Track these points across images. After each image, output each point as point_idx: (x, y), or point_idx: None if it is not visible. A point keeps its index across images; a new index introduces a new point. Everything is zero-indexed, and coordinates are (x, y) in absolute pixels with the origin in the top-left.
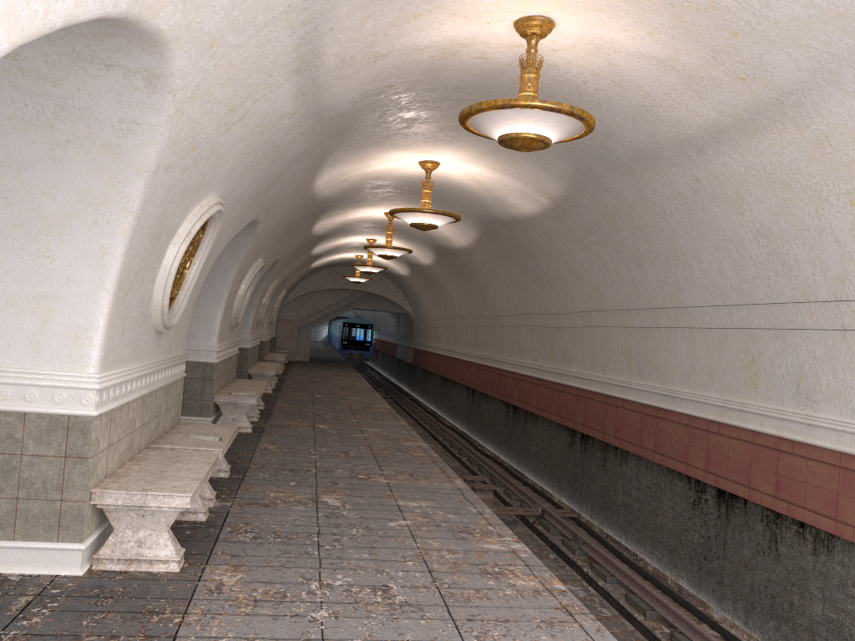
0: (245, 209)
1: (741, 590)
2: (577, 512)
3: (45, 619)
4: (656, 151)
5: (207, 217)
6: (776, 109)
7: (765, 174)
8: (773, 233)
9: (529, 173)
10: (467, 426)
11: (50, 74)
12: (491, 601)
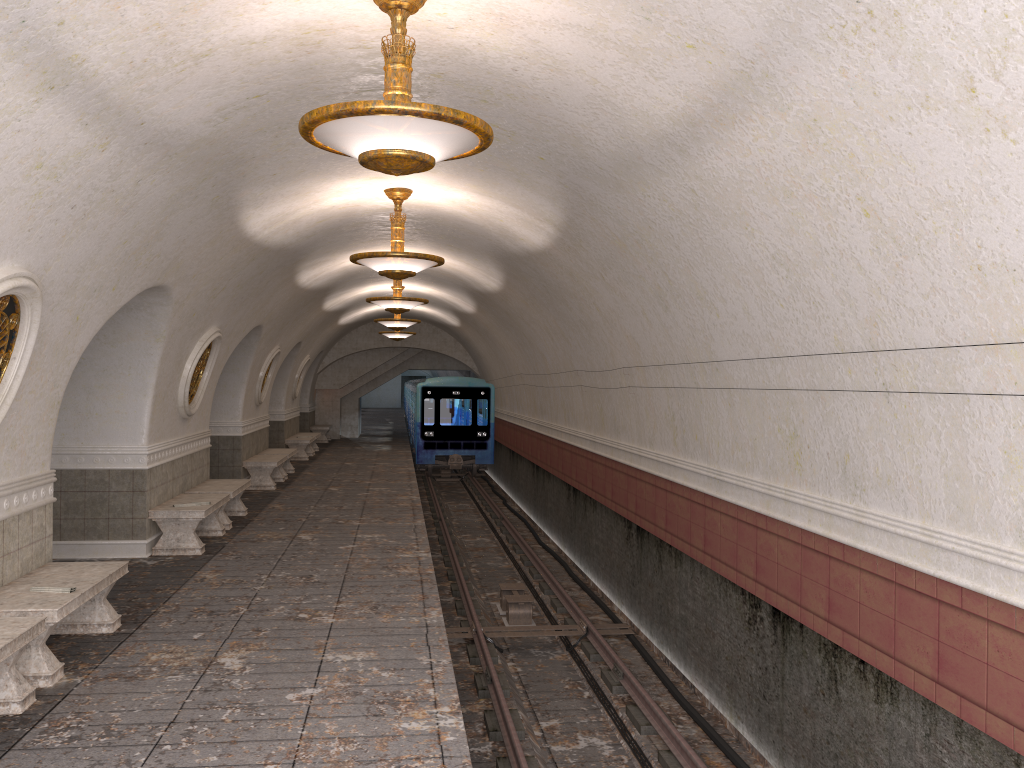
0: (115, 275)
1: (802, 744)
2: (636, 626)
3: None
4: (637, 156)
5: None
6: (747, 86)
7: (762, 178)
8: (790, 259)
9: (518, 195)
10: (534, 510)
11: None
12: None
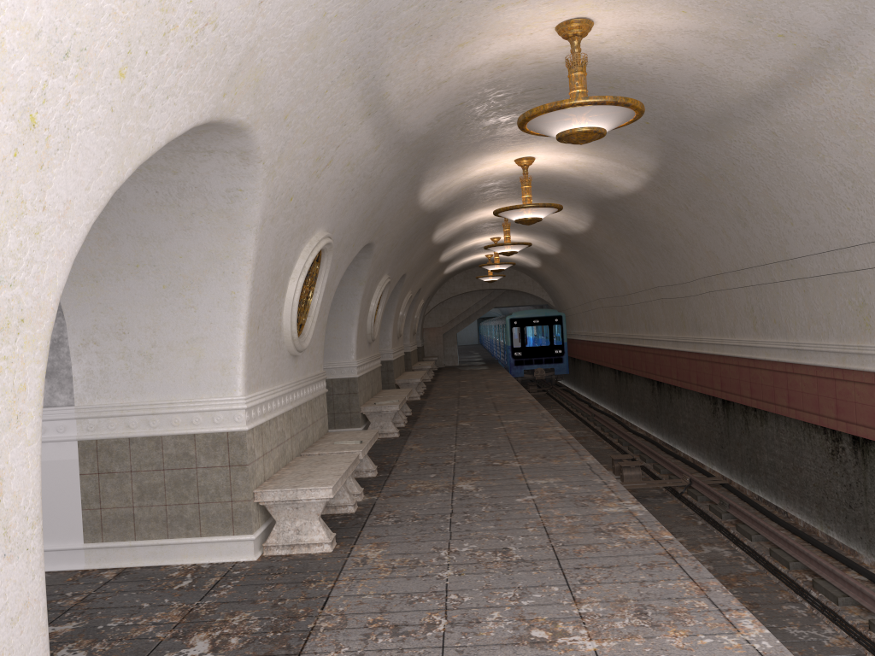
0: (355, 236)
1: None
2: (728, 478)
3: (230, 592)
4: (728, 113)
5: (317, 251)
6: (822, 57)
7: (832, 118)
8: (855, 173)
9: (620, 152)
10: (619, 408)
11: (170, 166)
12: (599, 553)
